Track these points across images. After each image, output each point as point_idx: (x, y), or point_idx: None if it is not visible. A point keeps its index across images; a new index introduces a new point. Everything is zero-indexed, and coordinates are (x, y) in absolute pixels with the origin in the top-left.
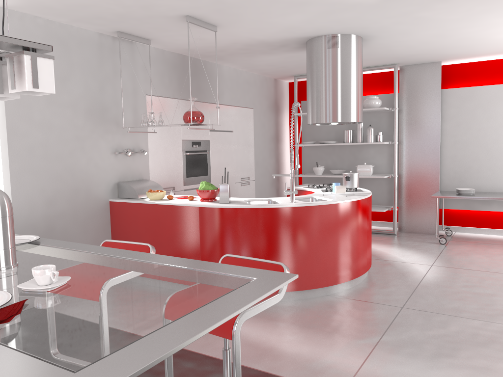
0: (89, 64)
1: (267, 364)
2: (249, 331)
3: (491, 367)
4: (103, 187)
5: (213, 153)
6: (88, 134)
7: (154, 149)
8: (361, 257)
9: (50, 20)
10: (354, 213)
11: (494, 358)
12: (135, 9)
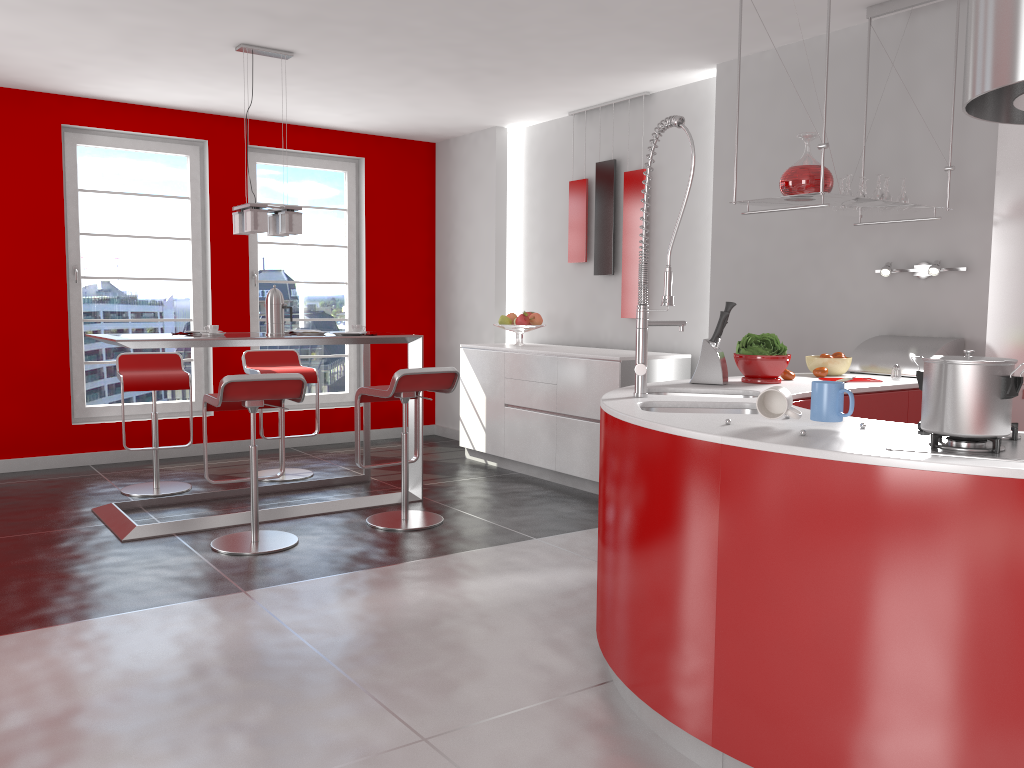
0: (846, 96)
1: (370, 575)
2: (489, 583)
3: (91, 698)
4: (851, 342)
5: None
6: (830, 235)
7: (1012, 262)
8: (674, 658)
9: (783, 46)
10: (648, 472)
11: (96, 717)
12: (707, 1)
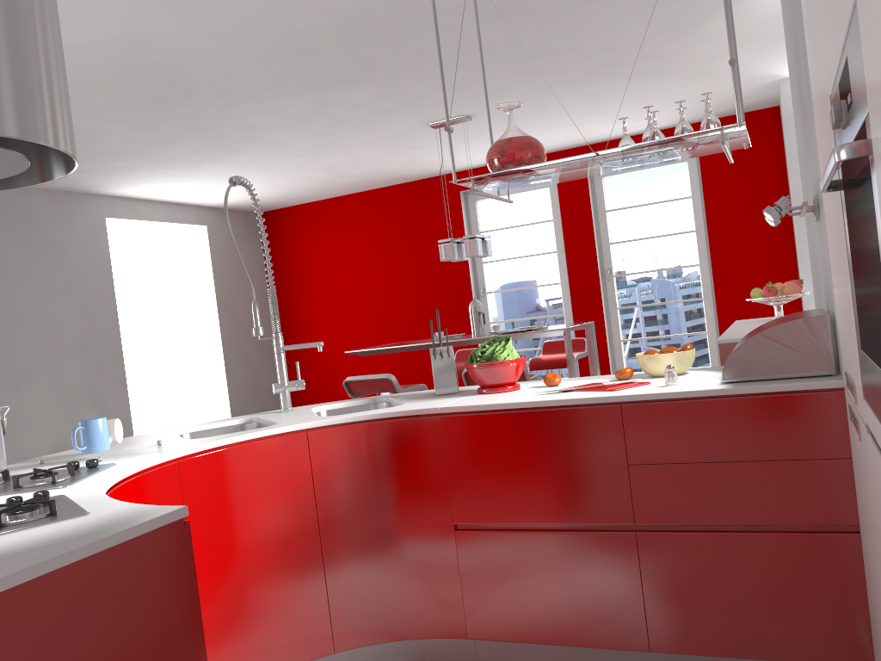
0: None
1: None
2: None
3: None
4: None
5: (880, 140)
6: (806, 165)
7: None
8: None
9: None
10: None
11: None
12: None
